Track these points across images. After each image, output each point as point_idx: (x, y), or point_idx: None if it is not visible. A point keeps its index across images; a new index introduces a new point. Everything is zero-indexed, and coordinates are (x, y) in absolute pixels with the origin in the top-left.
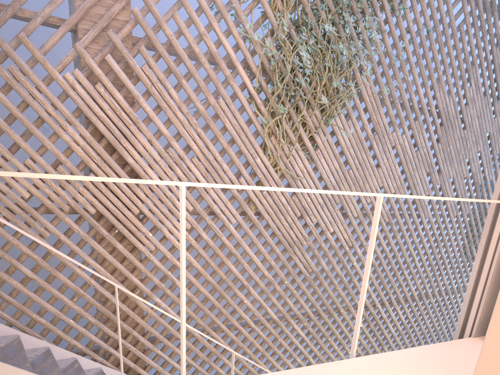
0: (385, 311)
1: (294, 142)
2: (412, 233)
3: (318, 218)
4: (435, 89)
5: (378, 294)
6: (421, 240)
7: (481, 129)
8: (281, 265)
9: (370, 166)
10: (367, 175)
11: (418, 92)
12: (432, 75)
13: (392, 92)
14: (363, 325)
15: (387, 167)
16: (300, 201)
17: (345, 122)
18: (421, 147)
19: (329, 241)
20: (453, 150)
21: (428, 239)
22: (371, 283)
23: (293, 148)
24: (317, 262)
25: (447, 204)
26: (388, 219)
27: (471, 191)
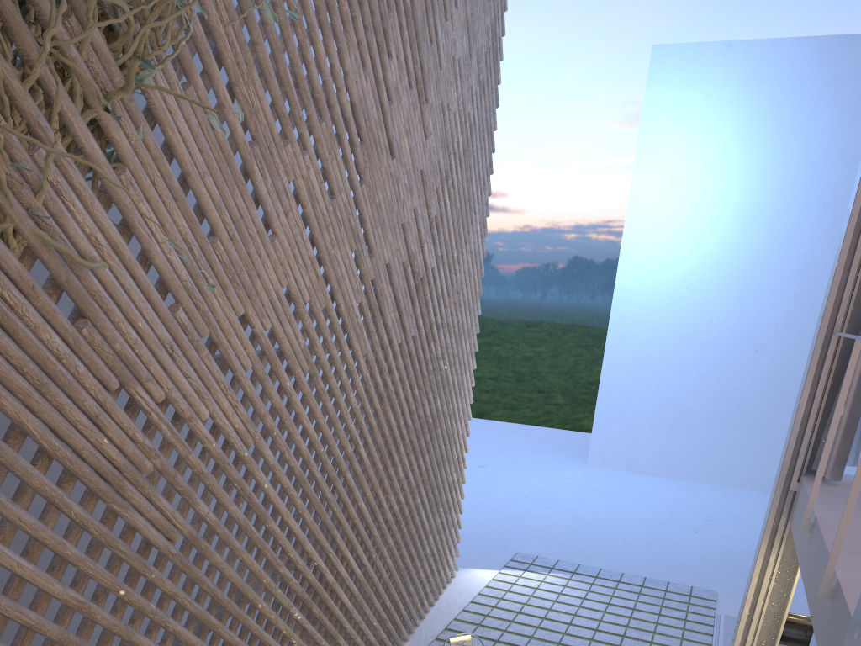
0: (325, 565)
1: (45, 135)
2: (349, 389)
3: (167, 386)
4: (343, 46)
5: (309, 536)
6: (361, 401)
7: (413, 161)
8: (92, 544)
9: (256, 232)
10: (255, 256)
11: (315, 45)
12: (334, 7)
13: (271, 28)
14: (303, 616)
15: (289, 236)
16: (108, 340)
17: (182, 90)
18: (338, 190)
19: (205, 445)
20: (383, 201)
21: (370, 396)
22: (296, 517)
23: (51, 156)
24: (183, 506)
25: (387, 321)
26: (308, 366)
27: (414, 291)
